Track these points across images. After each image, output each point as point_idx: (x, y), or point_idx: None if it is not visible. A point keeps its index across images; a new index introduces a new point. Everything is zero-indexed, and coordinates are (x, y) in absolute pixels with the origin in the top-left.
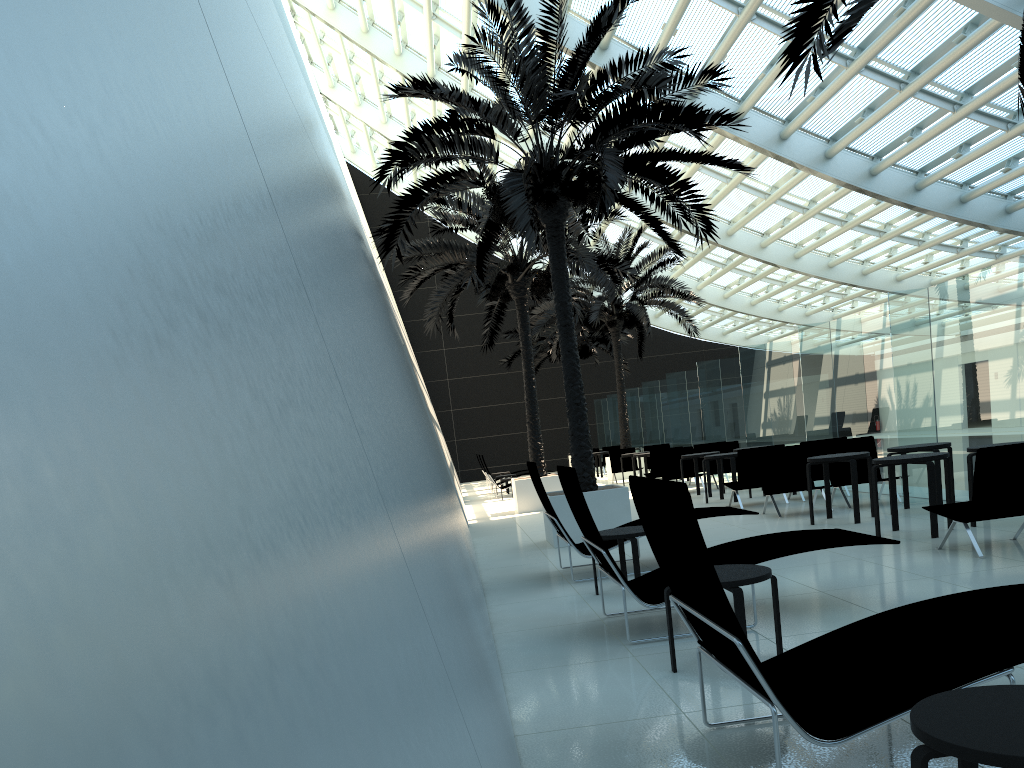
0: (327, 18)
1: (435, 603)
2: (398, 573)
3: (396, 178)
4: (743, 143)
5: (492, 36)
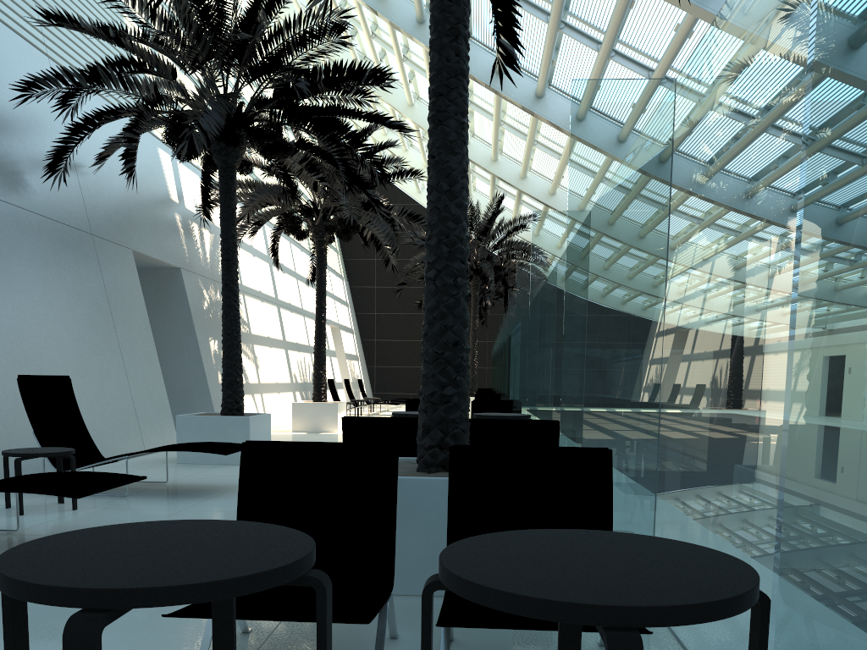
0: None
1: None
2: None
3: (76, 107)
4: (543, 120)
5: None
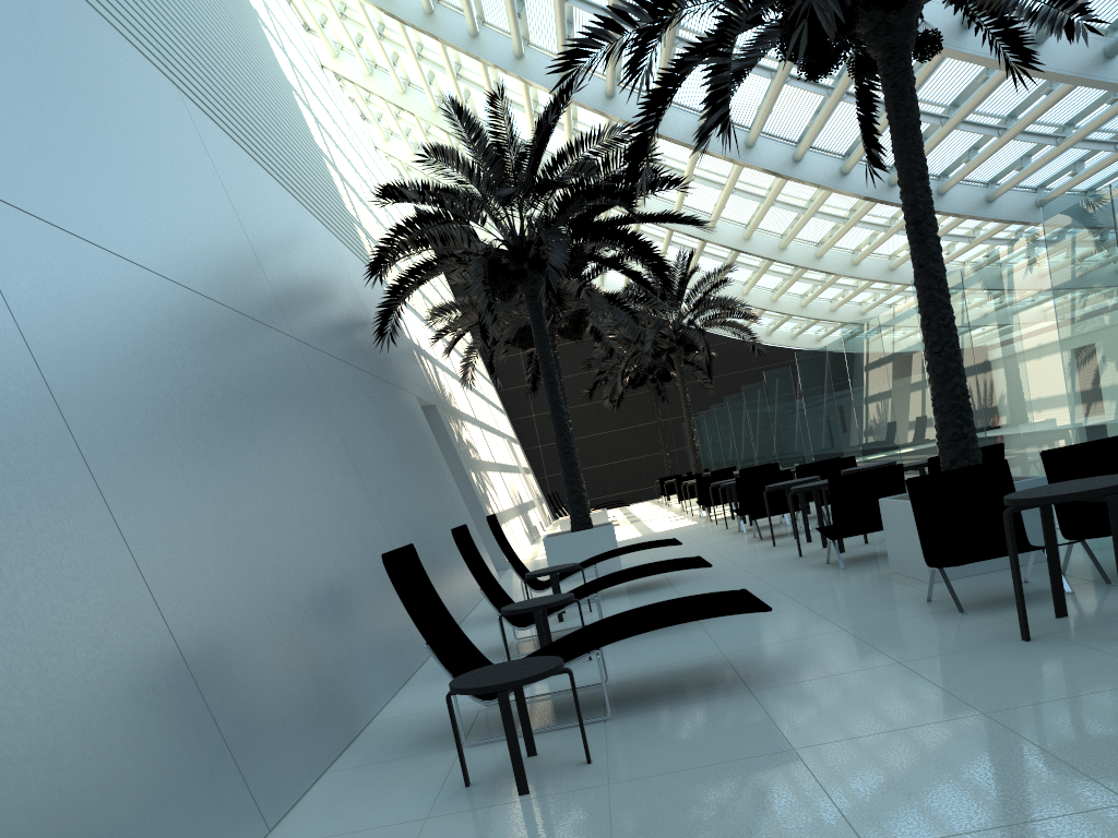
0: (365, 84)
1: (210, 633)
2: (139, 619)
3: (386, 270)
4: (757, 169)
5: (442, 148)
